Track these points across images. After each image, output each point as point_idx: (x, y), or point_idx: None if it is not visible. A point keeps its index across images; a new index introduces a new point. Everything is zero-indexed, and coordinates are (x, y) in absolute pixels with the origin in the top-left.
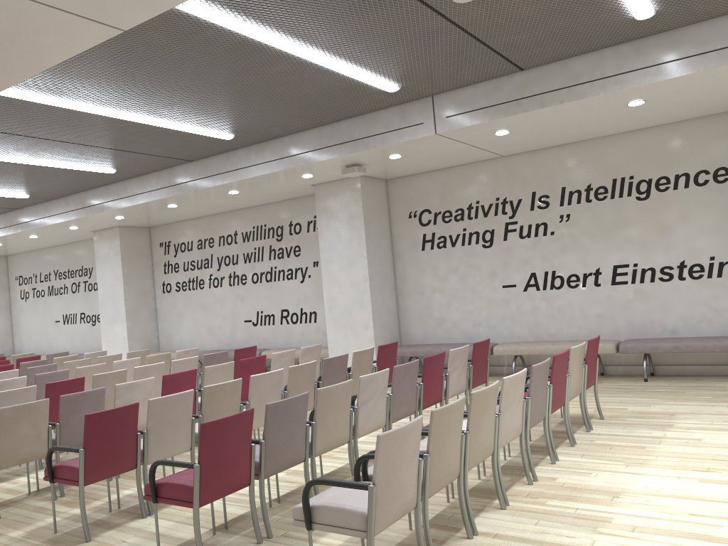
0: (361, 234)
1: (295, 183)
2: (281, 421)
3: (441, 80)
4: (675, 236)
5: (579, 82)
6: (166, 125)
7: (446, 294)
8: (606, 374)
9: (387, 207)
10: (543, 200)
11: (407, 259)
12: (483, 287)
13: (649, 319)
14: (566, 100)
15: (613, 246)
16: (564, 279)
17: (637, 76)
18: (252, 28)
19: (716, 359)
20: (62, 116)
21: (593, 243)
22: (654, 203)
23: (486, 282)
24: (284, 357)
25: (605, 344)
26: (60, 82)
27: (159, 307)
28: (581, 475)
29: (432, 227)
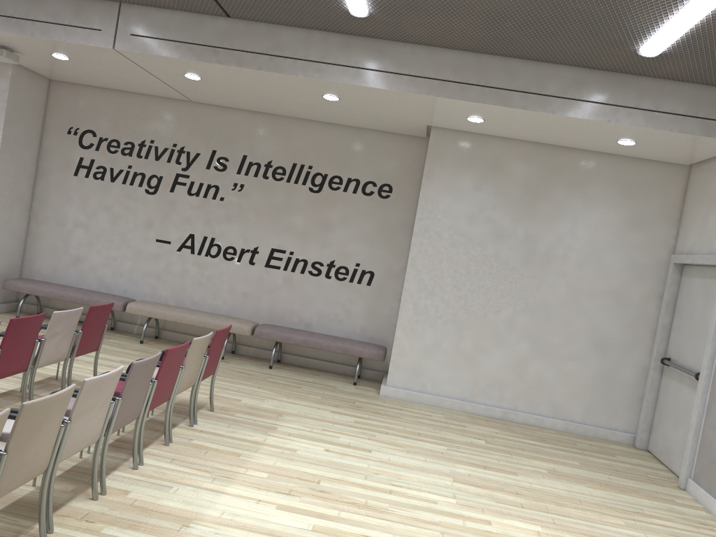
0: None
1: None
2: None
3: None
4: (333, 235)
5: (282, 55)
6: None
7: (91, 232)
8: (237, 353)
9: (43, 112)
10: (222, 162)
11: (53, 179)
12: (134, 235)
13: (290, 308)
14: (265, 68)
15: (277, 229)
16: (221, 248)
17: (337, 71)
18: None
19: (336, 357)
20: None
21: (259, 221)
22: (323, 199)
23: (140, 231)
24: None
25: (243, 325)
26: None
27: None
28: (159, 490)
29: (93, 152)
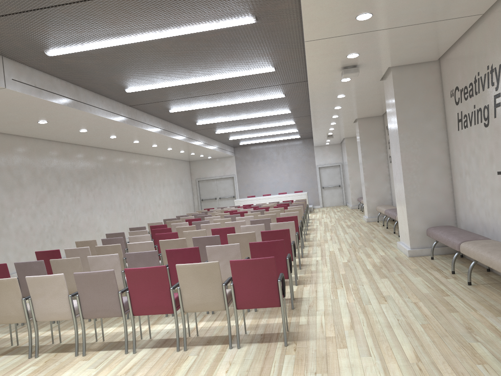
0: (396, 121)
1: (361, 83)
2: (24, 272)
3: (265, 0)
4: None
5: None
6: (219, 78)
7: (471, 178)
8: None
9: (439, 88)
10: None
11: (453, 139)
12: (487, 172)
13: None
14: None
15: None
16: None
17: None
18: (91, 46)
19: None
20: (177, 88)
21: None
22: None
23: (488, 167)
24: (250, 229)
25: None
26: (131, 82)
27: (389, 173)
28: (89, 366)
29: (460, 105)
